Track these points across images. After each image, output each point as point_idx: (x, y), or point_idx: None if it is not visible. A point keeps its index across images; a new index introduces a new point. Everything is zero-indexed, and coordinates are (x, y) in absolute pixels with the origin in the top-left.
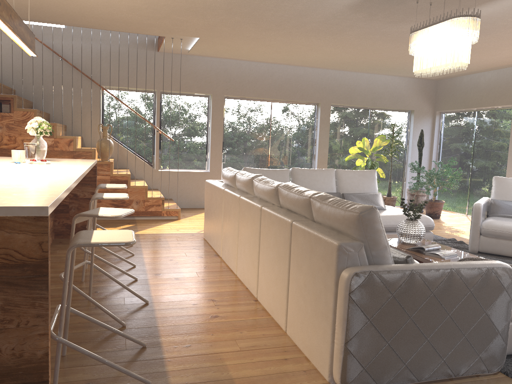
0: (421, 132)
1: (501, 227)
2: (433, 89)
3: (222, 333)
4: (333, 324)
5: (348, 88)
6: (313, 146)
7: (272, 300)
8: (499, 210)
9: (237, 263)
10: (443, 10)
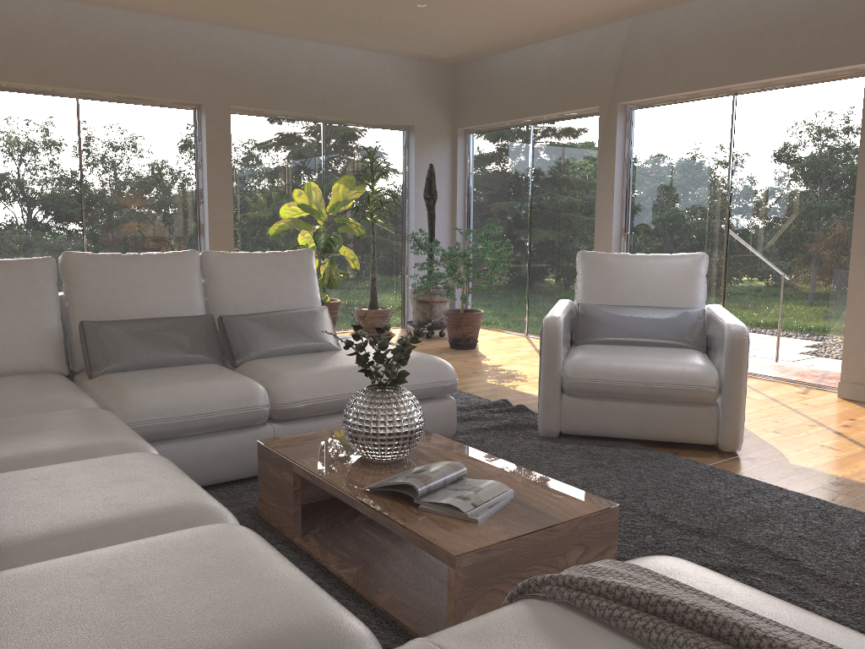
0: (431, 170)
1: (608, 372)
2: (450, 84)
3: None
4: None
5: (268, 73)
6: (197, 205)
7: None
8: (597, 328)
9: None
10: None
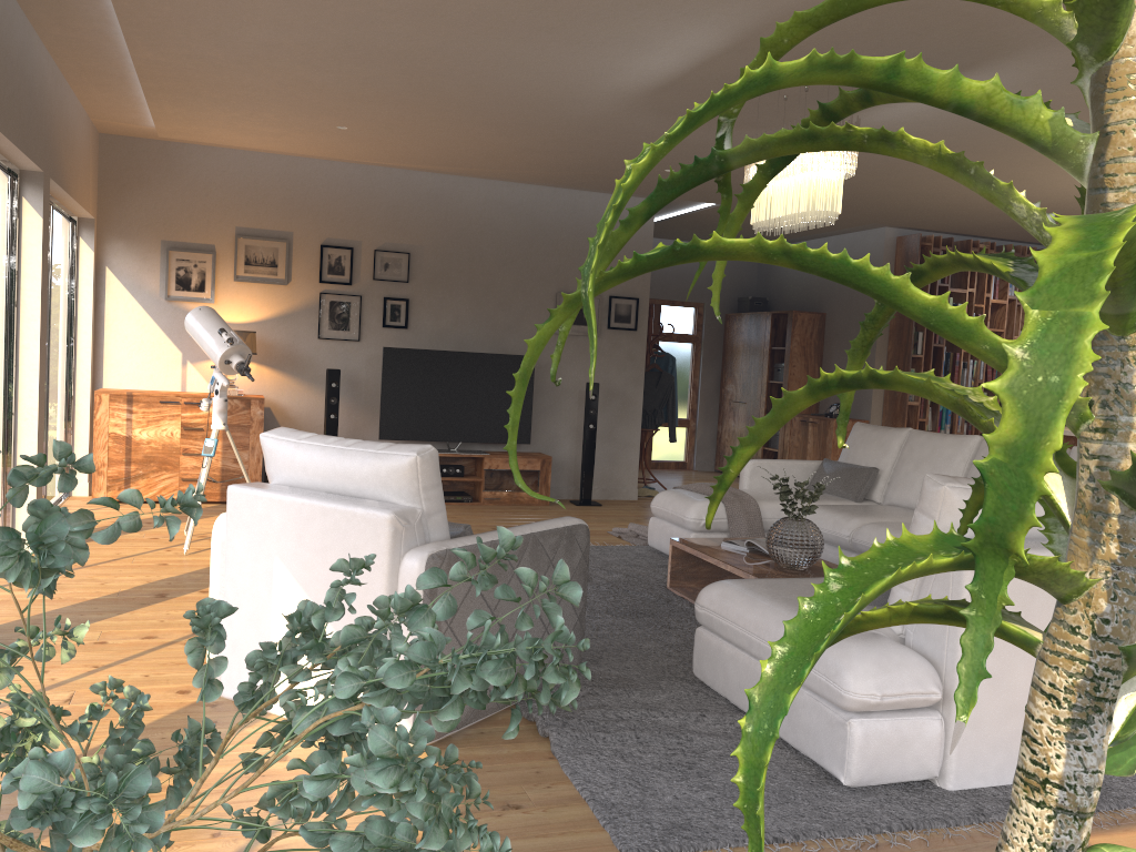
0: None
1: None
2: None
3: None
4: None
5: None
6: None
7: None
8: None
9: None
10: None
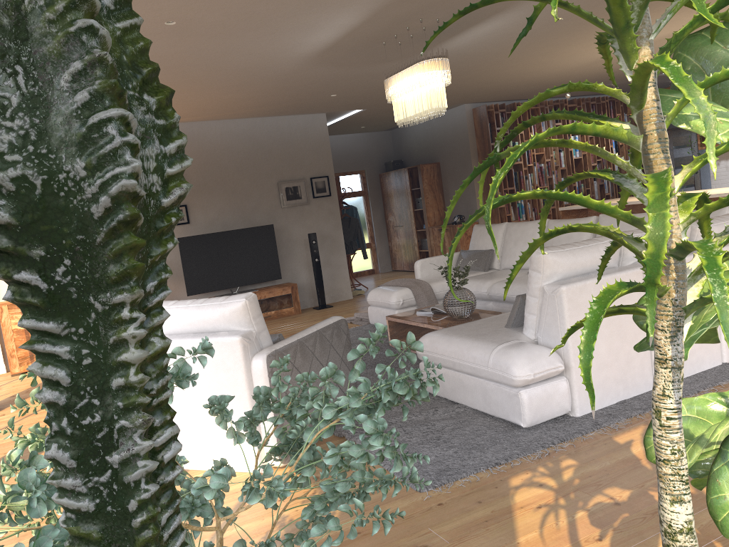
0: None
1: None
2: None
3: None
4: None
5: None
6: None
7: None
8: None
9: None
10: (400, 12)
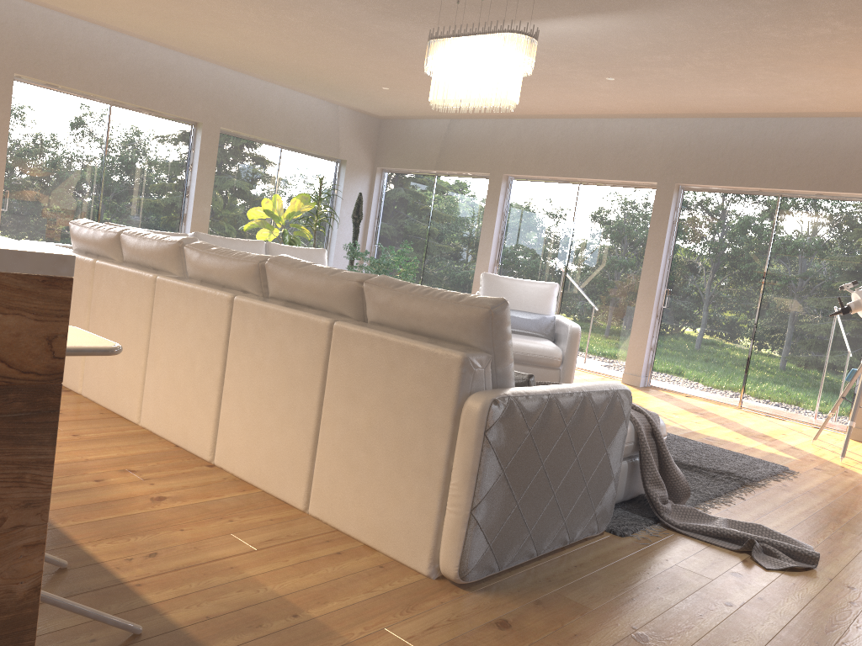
0: (360, 197)
1: None
2: (375, 132)
3: (198, 526)
4: (445, 483)
5: (250, 106)
6: (183, 198)
7: (267, 461)
8: None
9: (141, 401)
10: (466, 16)
